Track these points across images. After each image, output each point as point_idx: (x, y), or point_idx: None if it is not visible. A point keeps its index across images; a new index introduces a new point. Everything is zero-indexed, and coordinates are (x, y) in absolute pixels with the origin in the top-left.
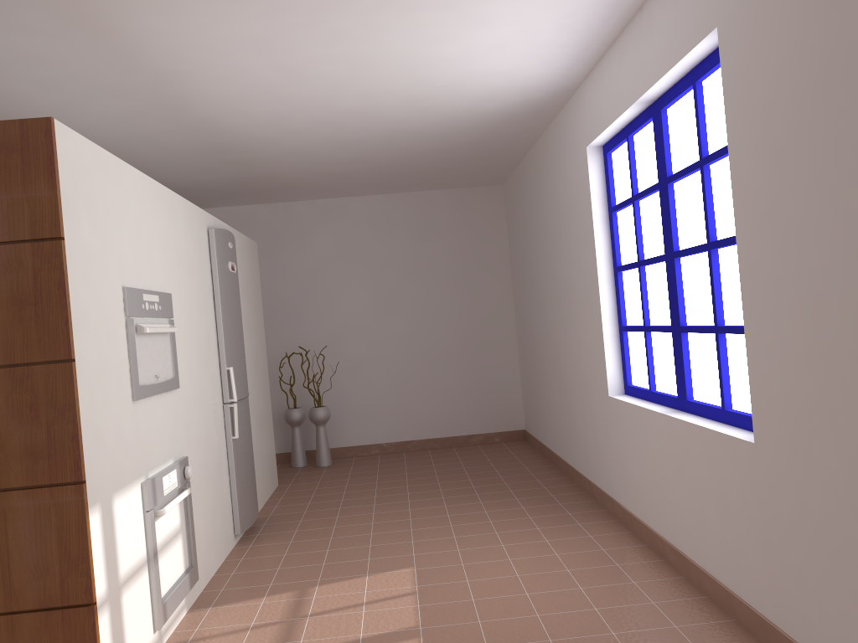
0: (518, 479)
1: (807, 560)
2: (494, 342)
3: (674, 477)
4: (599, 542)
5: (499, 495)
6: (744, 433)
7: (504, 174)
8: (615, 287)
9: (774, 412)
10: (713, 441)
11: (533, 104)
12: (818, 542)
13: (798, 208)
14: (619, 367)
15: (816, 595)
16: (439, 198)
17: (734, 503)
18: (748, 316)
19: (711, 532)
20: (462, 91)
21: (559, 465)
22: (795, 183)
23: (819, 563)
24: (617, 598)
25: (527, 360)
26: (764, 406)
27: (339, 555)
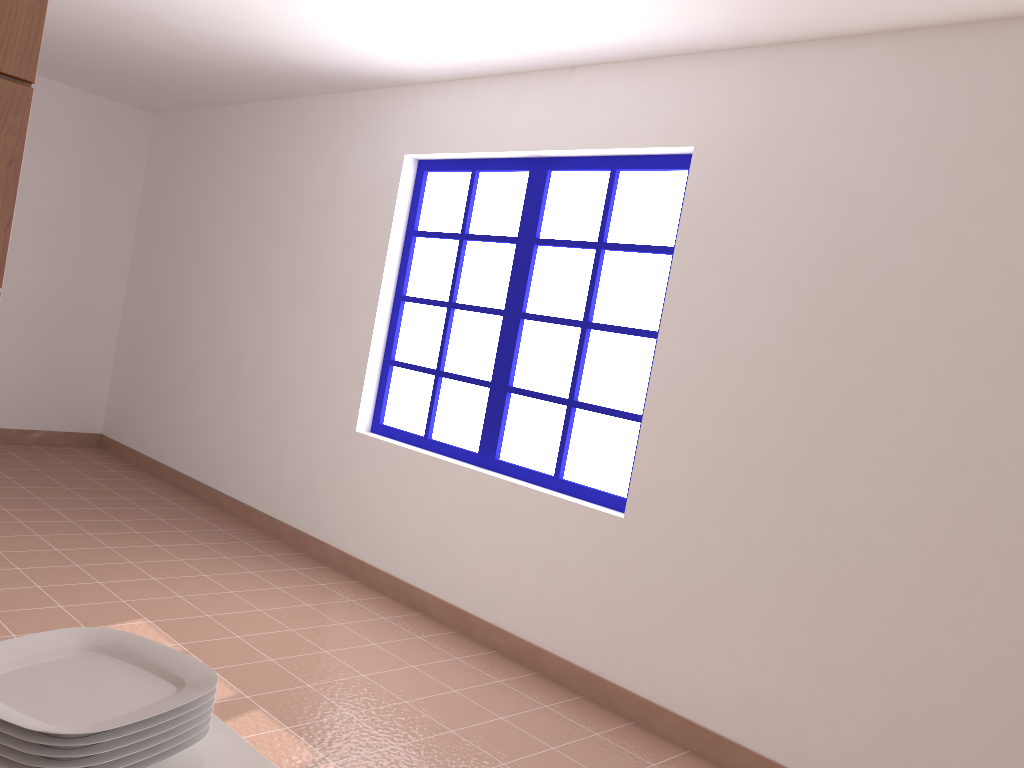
0: (153, 503)
1: (667, 622)
2: (91, 313)
3: (469, 533)
4: (339, 592)
5: (152, 524)
6: (593, 505)
7: (179, 107)
8: (391, 316)
9: (663, 496)
10: (555, 508)
11: (346, 74)
12: (688, 608)
13: (755, 339)
14: (373, 403)
15: (671, 651)
16: (63, 97)
17: (572, 567)
18: (653, 408)
19: (522, 591)
20: (308, 31)
21: (194, 491)
22: (757, 319)
23: (683, 626)
24: (421, 654)
25: (144, 349)
26: (650, 489)
27: (3, 599)
